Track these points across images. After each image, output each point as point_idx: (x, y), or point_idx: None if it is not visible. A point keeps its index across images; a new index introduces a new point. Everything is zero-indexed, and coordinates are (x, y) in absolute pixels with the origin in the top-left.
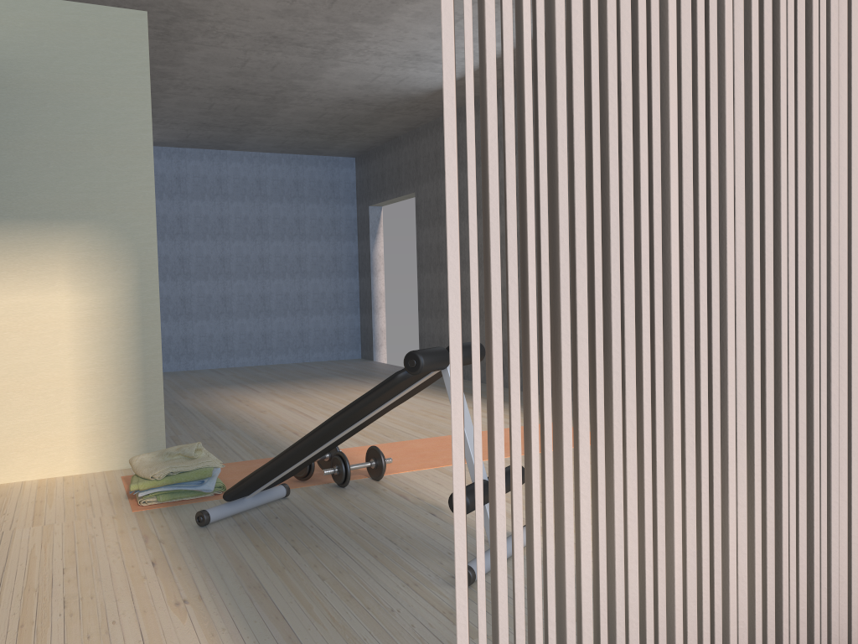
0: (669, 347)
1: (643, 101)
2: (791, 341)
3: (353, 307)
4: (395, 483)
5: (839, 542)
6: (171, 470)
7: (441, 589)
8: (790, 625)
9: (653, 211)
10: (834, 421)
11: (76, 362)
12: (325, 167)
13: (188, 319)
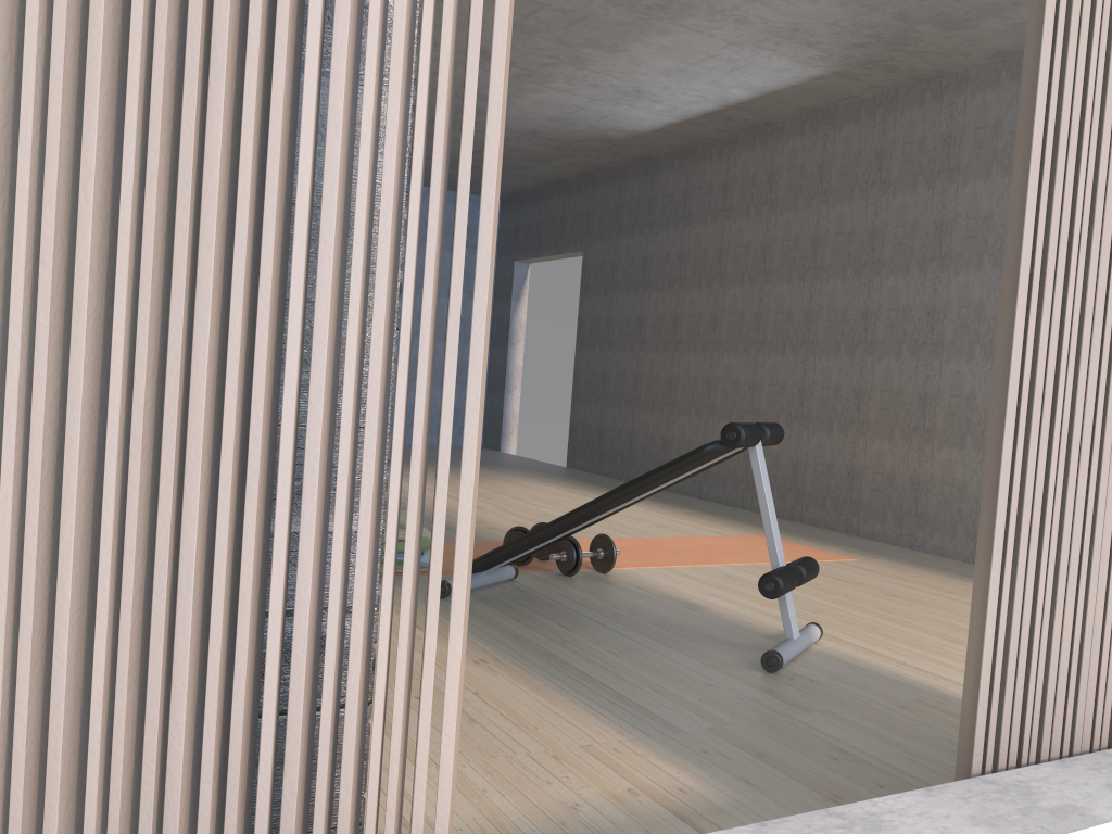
0: None
1: None
2: None
3: None
4: (625, 577)
5: None
6: None
7: (748, 673)
8: None
9: None
10: None
11: None
12: None
13: None
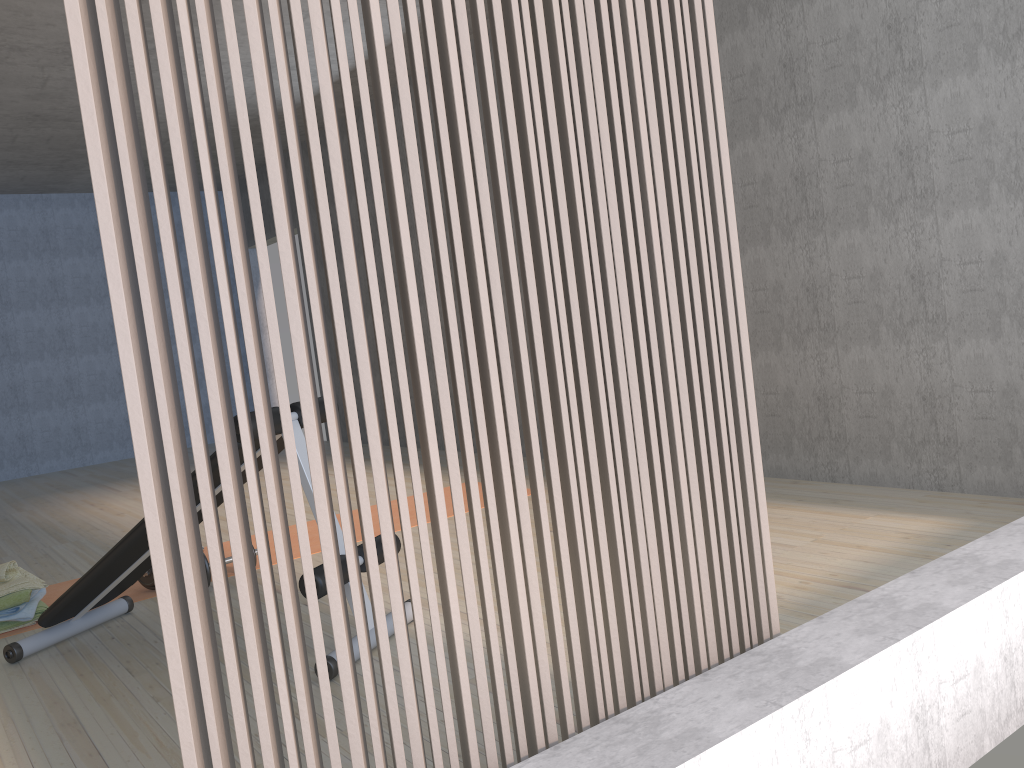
0: (417, 374)
1: (350, 105)
2: (566, 354)
3: None
4: None
5: (651, 562)
6: None
7: None
8: (601, 657)
9: (378, 226)
10: (629, 434)
11: None
12: None
13: (24, 412)
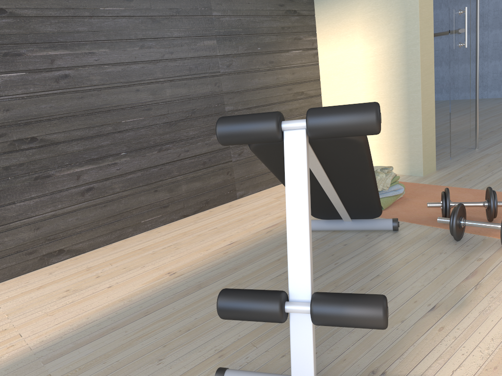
0: None
1: None
2: None
3: None
4: None
5: None
6: None
7: (212, 375)
8: None
9: None
10: None
11: (367, 95)
12: None
13: None
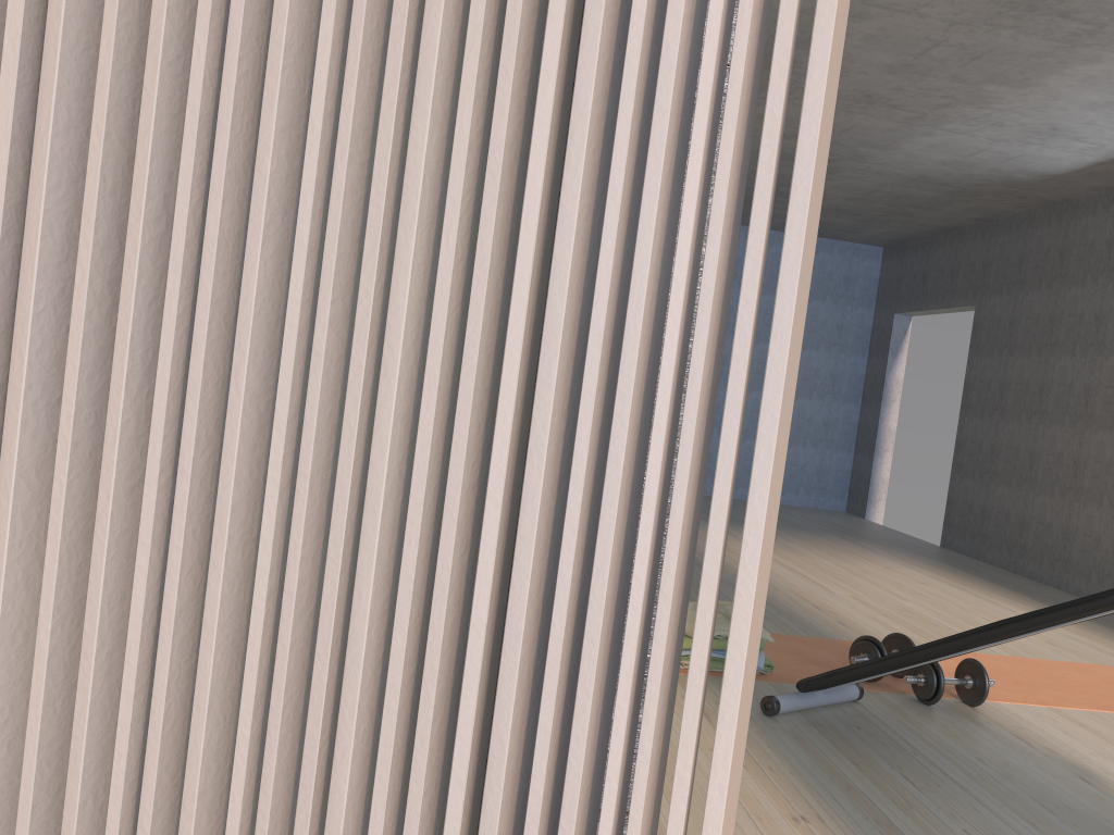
0: None
1: None
2: None
3: (846, 442)
4: (999, 716)
5: None
6: (719, 633)
7: None
8: None
9: None
10: None
11: None
12: (841, 255)
13: None
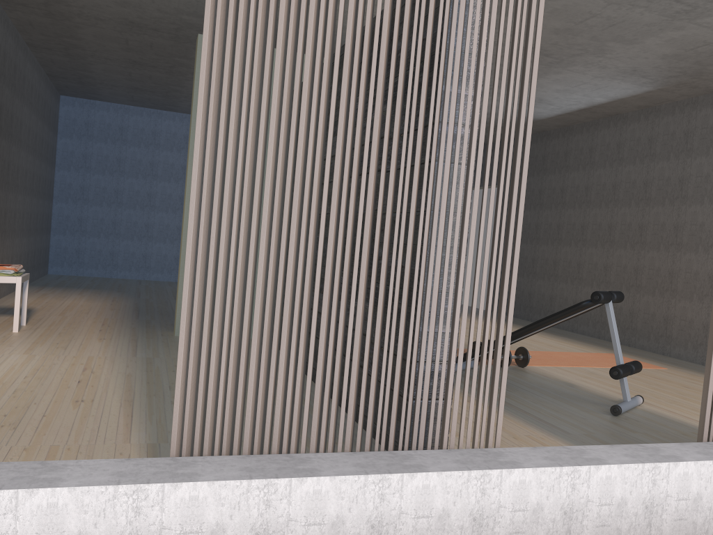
0: None
1: None
2: None
3: None
4: (534, 370)
5: None
6: None
7: (603, 415)
8: None
9: None
10: None
11: None
12: None
13: None
